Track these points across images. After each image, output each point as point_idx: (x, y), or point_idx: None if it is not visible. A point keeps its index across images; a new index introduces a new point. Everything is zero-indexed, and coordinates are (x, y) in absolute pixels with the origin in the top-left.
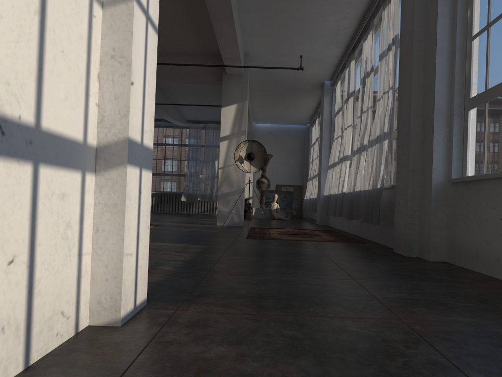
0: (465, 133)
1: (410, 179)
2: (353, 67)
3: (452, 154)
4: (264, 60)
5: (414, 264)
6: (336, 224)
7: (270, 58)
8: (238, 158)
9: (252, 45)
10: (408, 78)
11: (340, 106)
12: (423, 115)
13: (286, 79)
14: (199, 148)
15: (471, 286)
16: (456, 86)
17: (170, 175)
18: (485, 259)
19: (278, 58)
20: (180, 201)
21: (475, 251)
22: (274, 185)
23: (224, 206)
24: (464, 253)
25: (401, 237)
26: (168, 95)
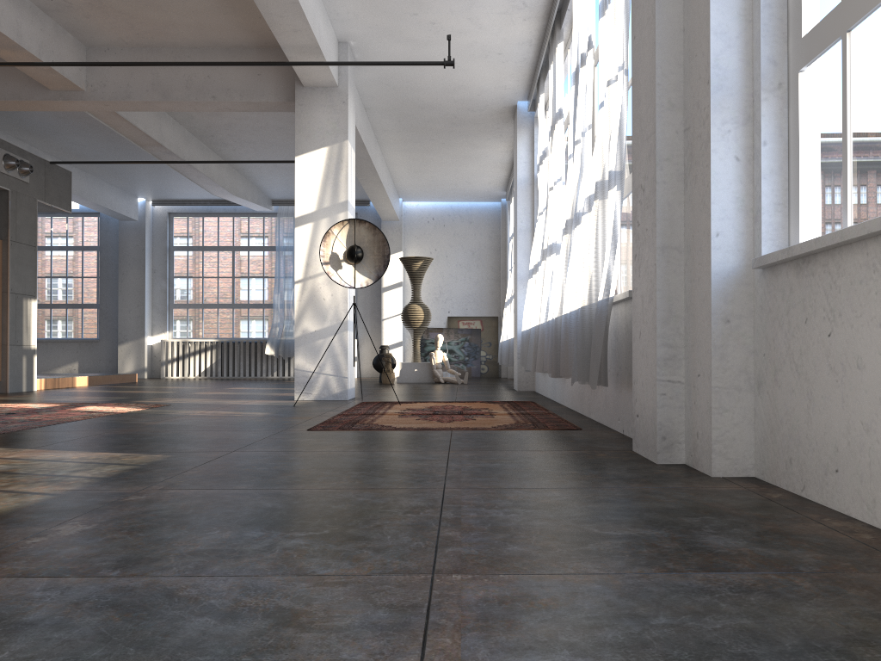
0: (794, 135)
1: (660, 269)
2: (561, 56)
3: (760, 194)
4: (383, 56)
5: (667, 490)
6: (546, 388)
7: (395, 51)
8: (328, 258)
9: (349, 22)
10: (648, 17)
11: (545, 146)
12: (687, 103)
13: (438, 101)
14: None
15: (823, 588)
16: (765, 12)
17: (244, 307)
18: (860, 476)
19: (410, 50)
20: (264, 355)
21: (832, 452)
22: (445, 319)
23: (309, 361)
24: (801, 455)
25: (646, 416)
26: (217, 148)
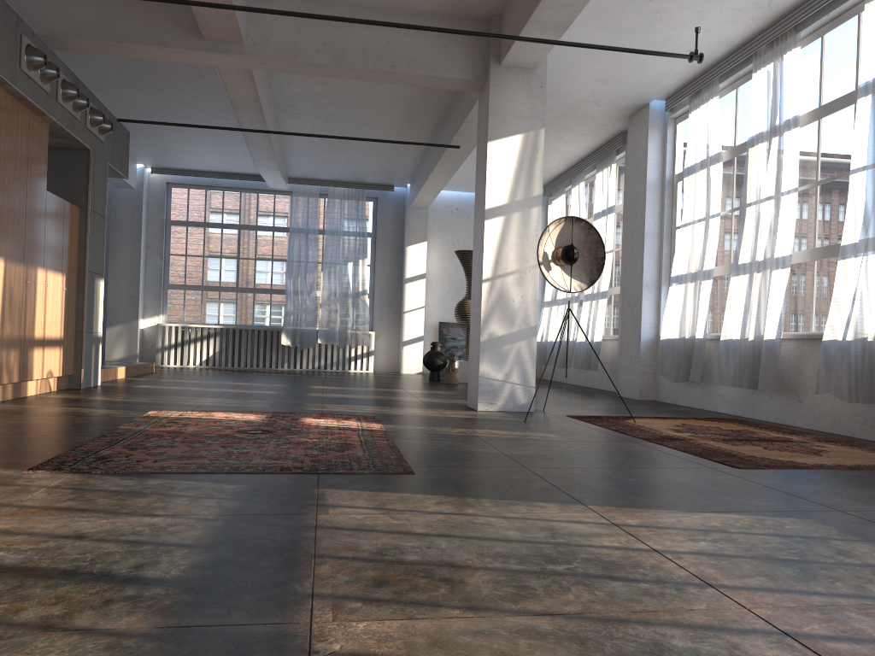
0: None
1: None
2: (797, 62)
3: None
4: (569, 40)
5: None
6: (709, 402)
7: (587, 36)
8: (541, 258)
9: None
10: None
11: (719, 151)
12: None
13: (574, 92)
14: (314, 237)
15: None
16: None
17: (251, 291)
18: None
19: (603, 37)
20: (274, 344)
21: None
22: None
23: (495, 368)
24: None
25: None
26: (284, 119)
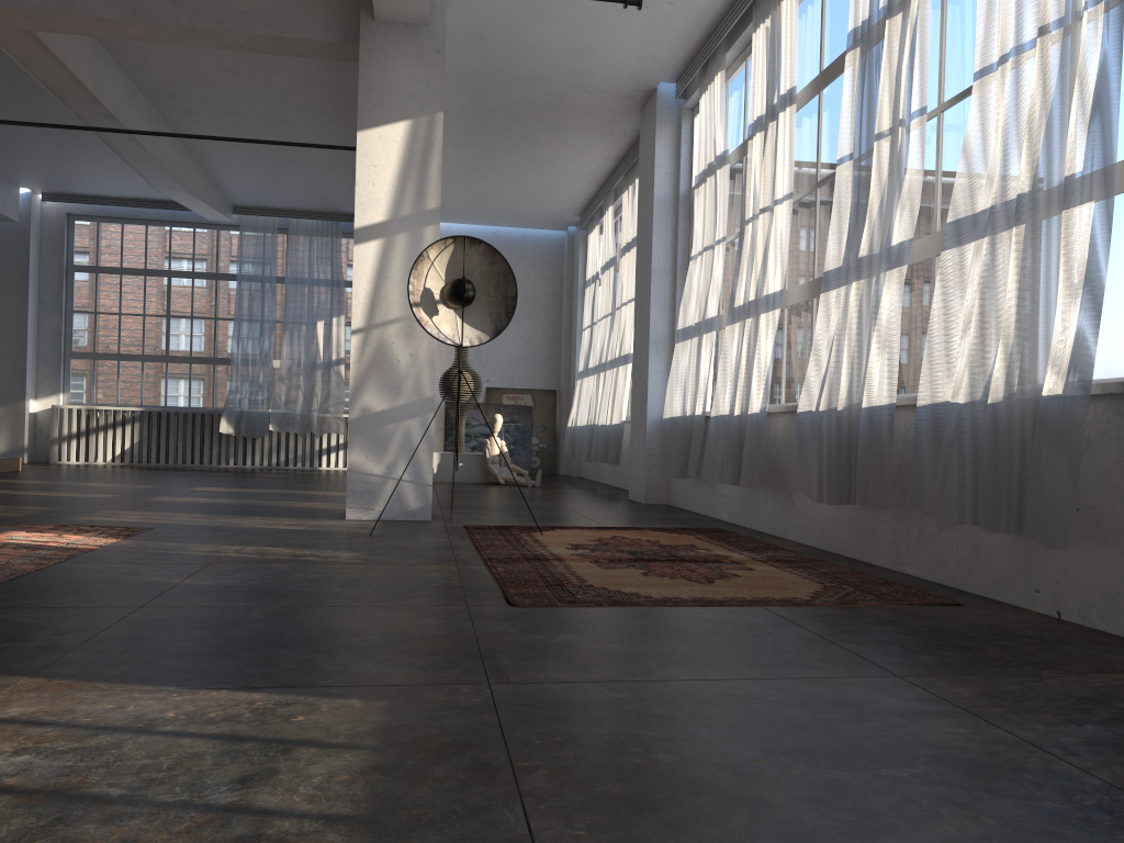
0: None
1: None
2: (795, 10)
3: None
4: None
5: None
6: (713, 506)
7: None
8: (419, 296)
9: None
10: None
11: (725, 149)
12: None
13: (545, 72)
14: (271, 287)
15: None
16: None
17: (185, 361)
18: None
19: None
20: (215, 433)
21: None
22: (482, 390)
23: (372, 458)
24: None
25: None
26: (174, 118)
